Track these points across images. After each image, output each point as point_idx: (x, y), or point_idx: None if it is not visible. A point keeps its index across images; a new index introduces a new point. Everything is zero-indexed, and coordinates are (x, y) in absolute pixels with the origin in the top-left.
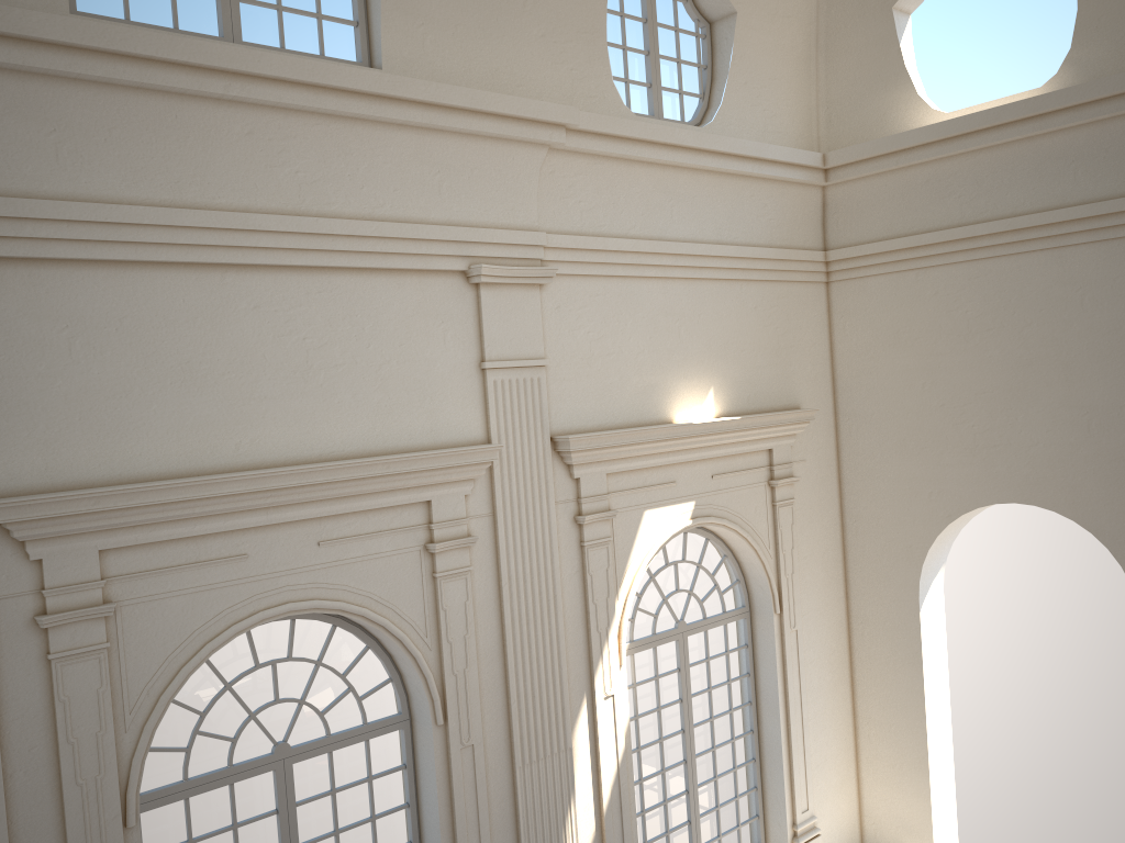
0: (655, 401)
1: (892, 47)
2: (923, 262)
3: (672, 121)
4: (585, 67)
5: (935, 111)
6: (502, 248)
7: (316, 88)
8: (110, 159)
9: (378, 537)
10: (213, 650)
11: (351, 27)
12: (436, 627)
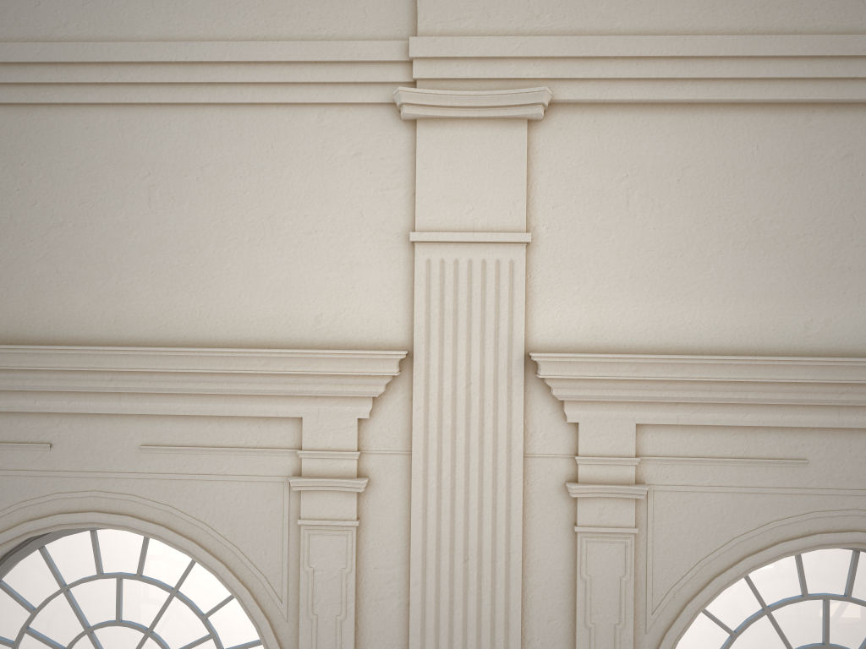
0: None
1: None
2: None
3: None
4: None
5: None
6: None
7: None
8: None
9: None
10: (753, 566)
11: None
12: None
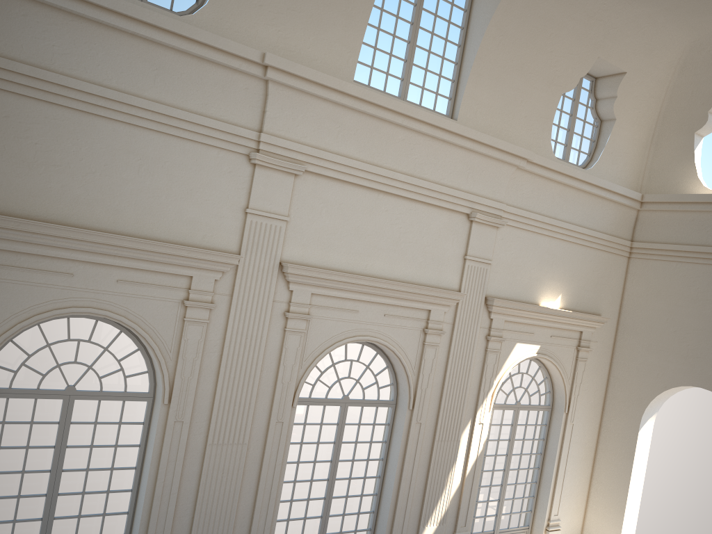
0: (533, 293)
1: (690, 151)
2: (681, 259)
3: (572, 164)
4: (540, 133)
5: (704, 187)
6: (486, 207)
7: (434, 126)
8: (353, 141)
9: (406, 319)
10: (337, 346)
11: (447, 99)
12: (419, 366)
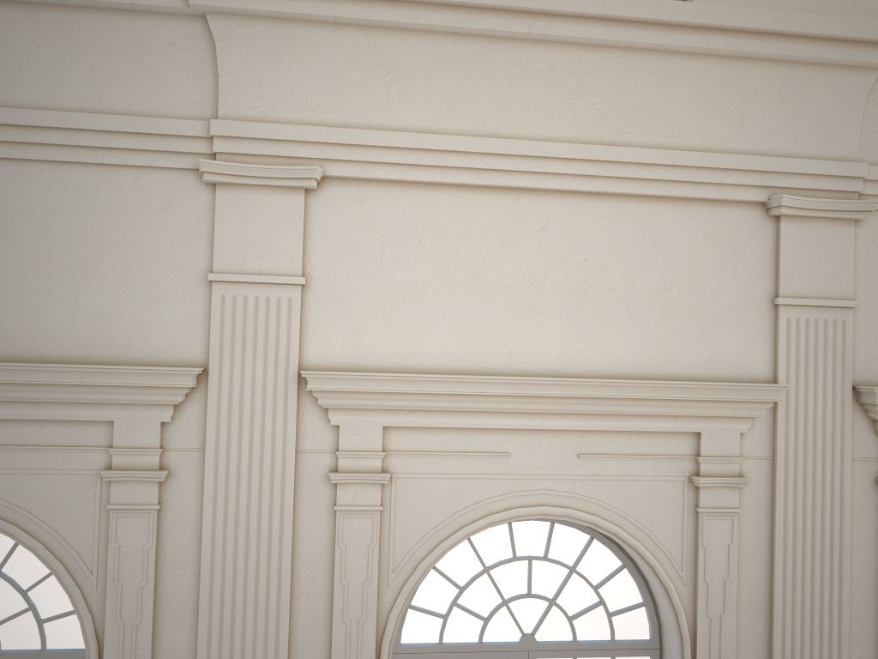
0: None
1: None
2: None
3: None
4: None
5: None
6: (810, 179)
7: (616, 22)
8: (428, 96)
9: (639, 460)
10: (469, 534)
11: None
12: (693, 563)
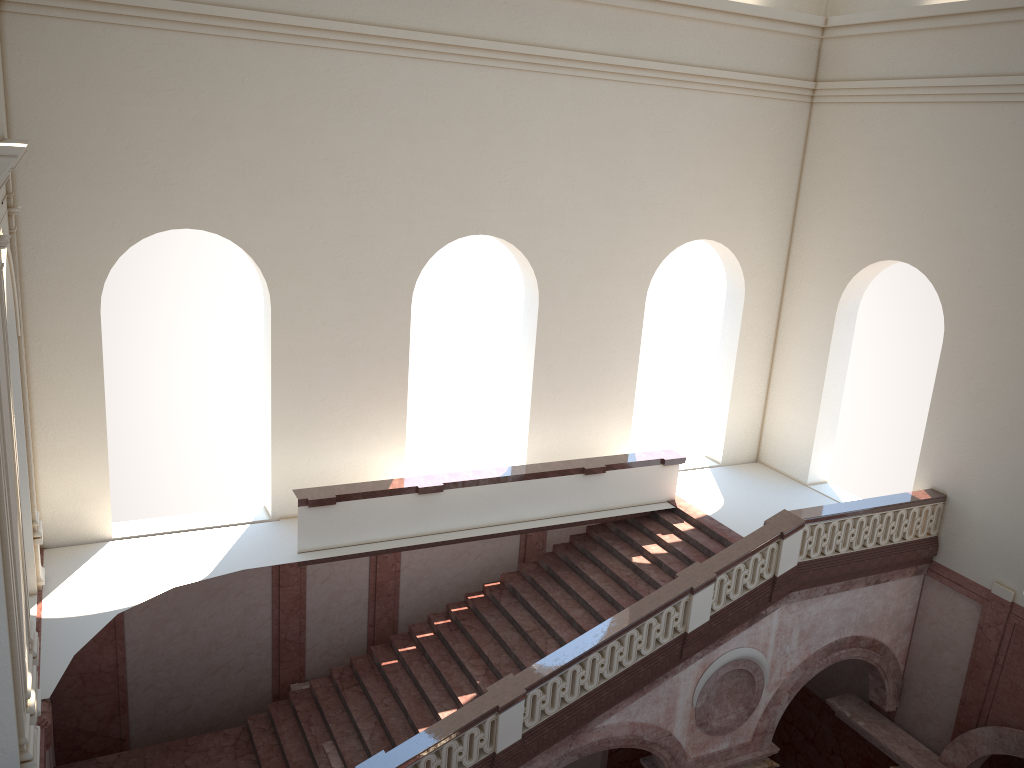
0: None
1: None
2: (112, 19)
3: None
4: None
5: None
6: None
7: None
8: None
9: None
10: None
11: None
12: None
